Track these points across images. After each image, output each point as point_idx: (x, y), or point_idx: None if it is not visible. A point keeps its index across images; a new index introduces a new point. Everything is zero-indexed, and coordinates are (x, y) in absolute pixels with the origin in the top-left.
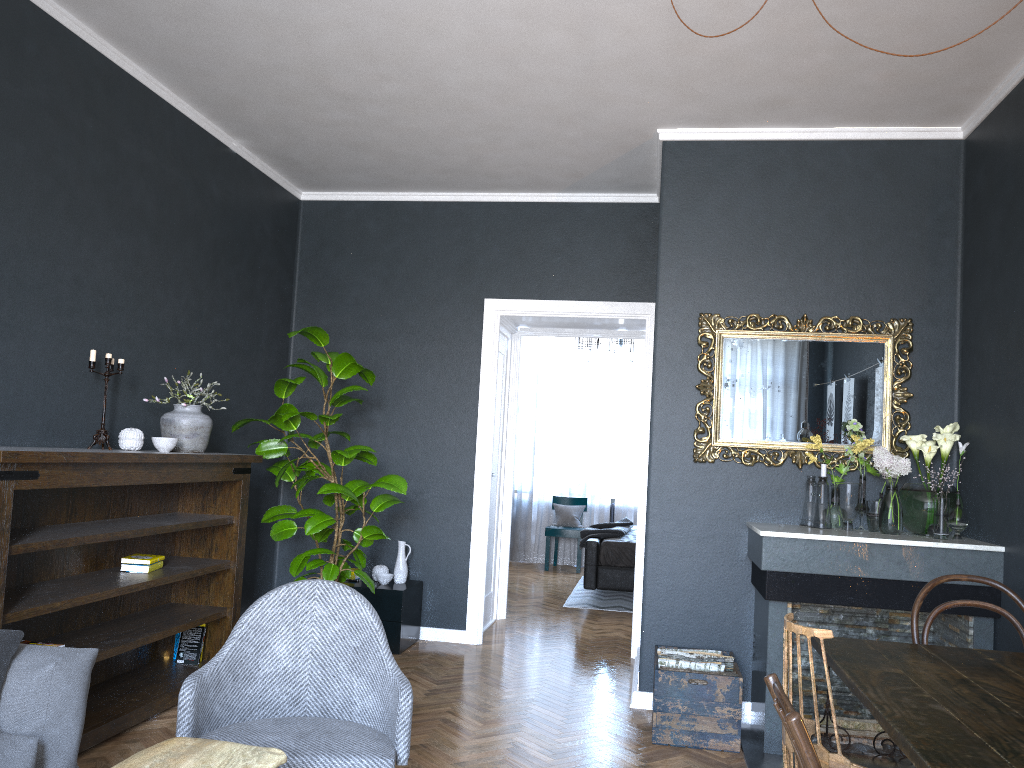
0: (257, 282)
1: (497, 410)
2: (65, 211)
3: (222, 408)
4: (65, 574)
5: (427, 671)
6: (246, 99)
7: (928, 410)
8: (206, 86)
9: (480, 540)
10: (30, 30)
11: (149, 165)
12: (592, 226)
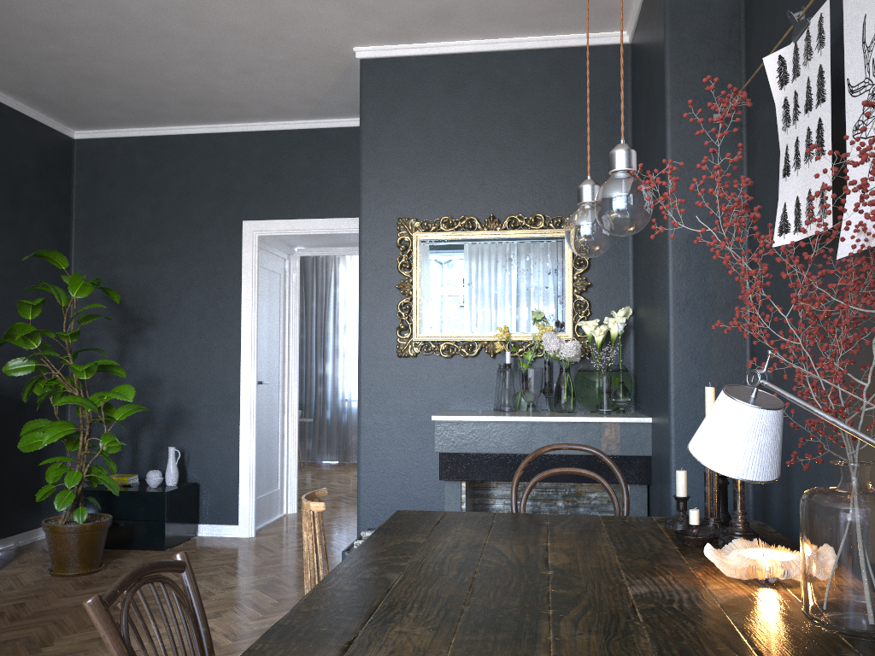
0: (20, 214)
1: (273, 324)
2: None
3: None
4: None
5: None
6: None
7: (607, 297)
8: None
9: (248, 442)
10: None
11: None
12: (337, 149)
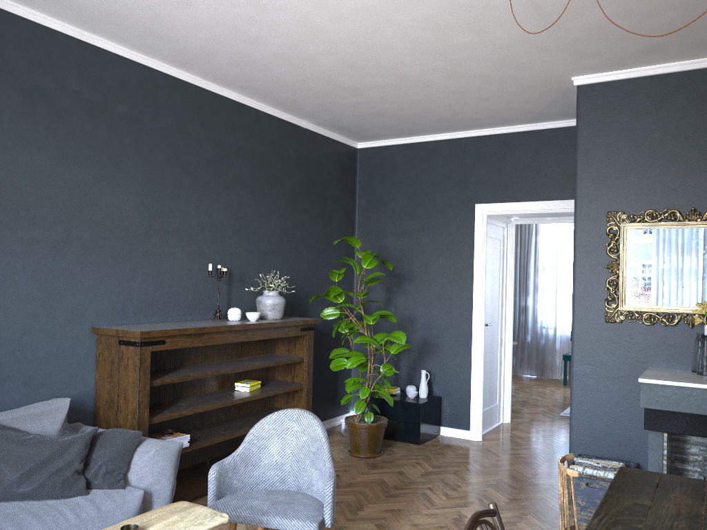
0: (326, 206)
1: (495, 279)
2: (190, 186)
3: (292, 291)
4: (202, 392)
5: (431, 458)
6: (297, 99)
7: None
8: (272, 96)
9: (477, 370)
10: (161, 88)
11: (244, 148)
12: (550, 146)
